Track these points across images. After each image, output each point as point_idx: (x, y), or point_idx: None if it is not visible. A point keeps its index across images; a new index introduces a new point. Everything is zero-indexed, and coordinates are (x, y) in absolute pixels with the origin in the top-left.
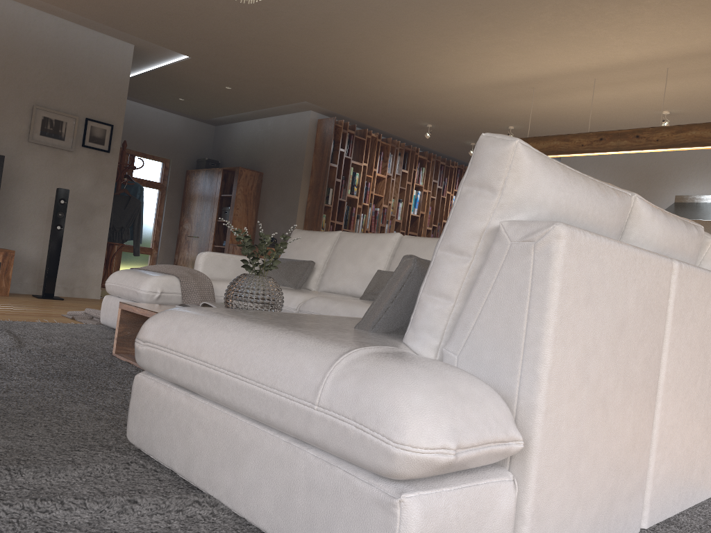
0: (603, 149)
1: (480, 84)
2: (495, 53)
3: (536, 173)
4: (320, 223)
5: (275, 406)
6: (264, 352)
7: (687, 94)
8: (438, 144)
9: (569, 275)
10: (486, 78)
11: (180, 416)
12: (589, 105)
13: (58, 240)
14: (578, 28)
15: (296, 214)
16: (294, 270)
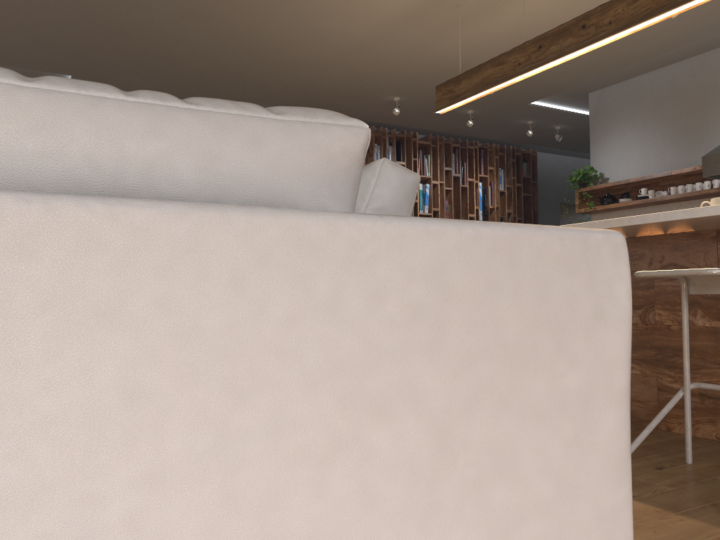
0: (543, 61)
1: (389, 19)
2: None
3: None
4: None
5: None
6: None
7: None
8: (434, 122)
9: None
10: (387, 8)
11: None
12: (556, 12)
13: None
14: None
15: None
16: None
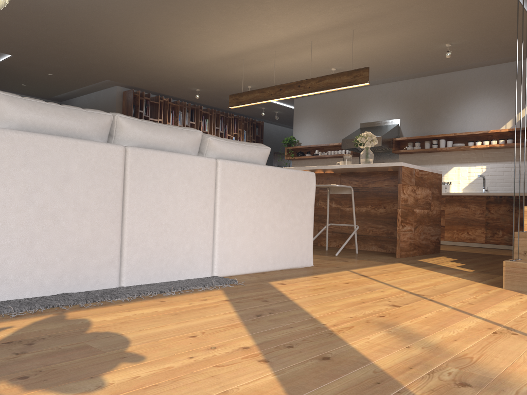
0: (282, 96)
1: (209, 59)
2: (203, 39)
3: (2, 105)
4: None
5: None
6: None
7: (336, 56)
8: (213, 102)
9: (3, 152)
10: (210, 55)
11: None
12: (285, 68)
13: None
14: (241, 20)
15: None
16: None
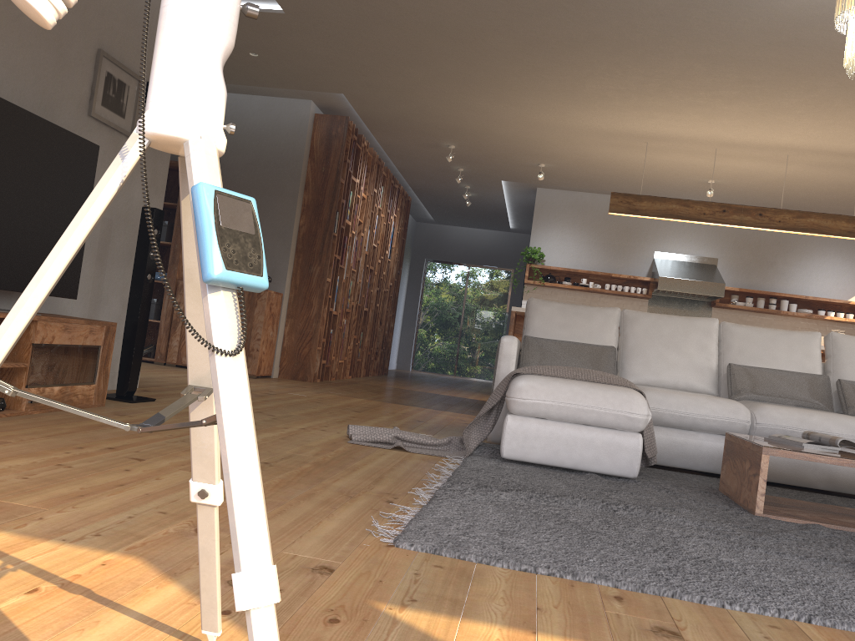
0: (726, 221)
1: (603, 128)
2: (681, 112)
3: None
4: (328, 257)
5: None
6: None
7: (756, 173)
8: (414, 163)
9: None
10: (621, 126)
11: None
12: (662, 164)
13: (148, 298)
14: (794, 115)
15: (289, 243)
16: (601, 358)
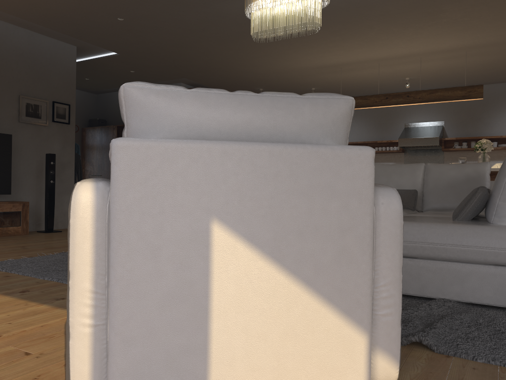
0: (388, 104)
1: (310, 66)
2: (330, 51)
3: None
4: None
5: (491, 254)
6: (473, 234)
7: (423, 69)
8: None
9: None
10: (316, 63)
11: (409, 269)
12: (367, 76)
13: (52, 190)
14: (385, 39)
15: None
16: None
